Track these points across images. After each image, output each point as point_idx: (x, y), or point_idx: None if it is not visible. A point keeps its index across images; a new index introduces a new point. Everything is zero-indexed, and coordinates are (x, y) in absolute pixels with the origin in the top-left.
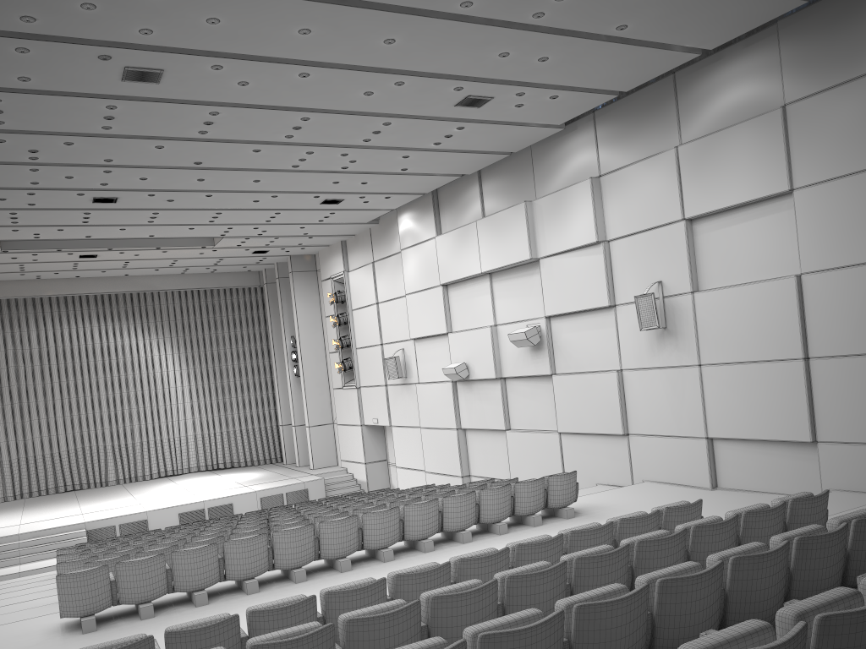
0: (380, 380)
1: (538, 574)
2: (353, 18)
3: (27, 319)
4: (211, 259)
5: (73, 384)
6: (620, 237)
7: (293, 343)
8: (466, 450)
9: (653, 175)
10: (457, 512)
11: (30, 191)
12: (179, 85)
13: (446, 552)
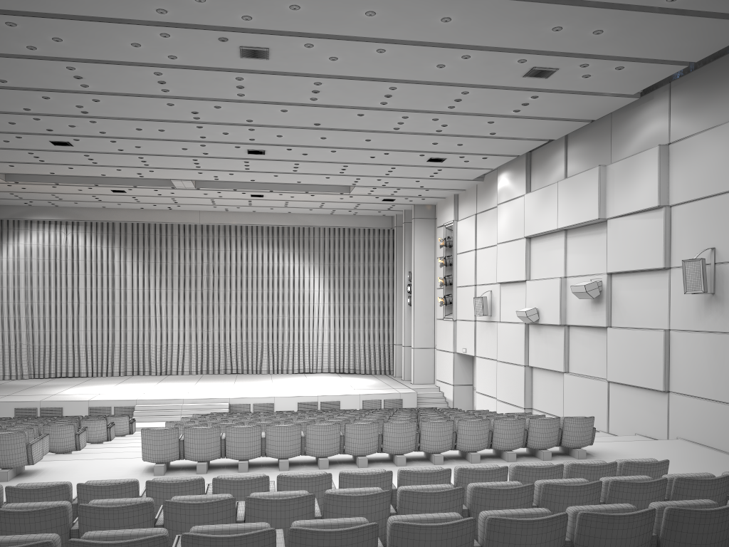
0: (471, 316)
1: (429, 493)
2: (408, 0)
3: (219, 240)
4: (351, 204)
5: (245, 293)
6: (681, 203)
7: (409, 277)
8: (531, 386)
9: (717, 144)
10: (469, 435)
11: (202, 143)
12: (284, 61)
13: (452, 467)
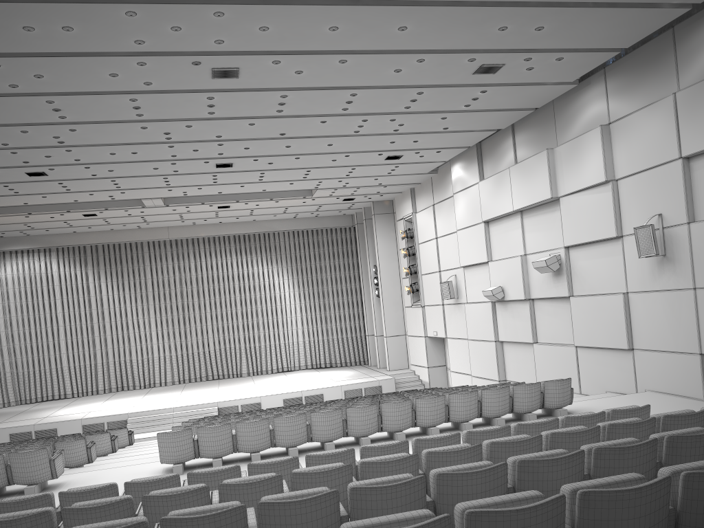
0: (438, 300)
1: (452, 452)
2: (368, 14)
3: (188, 253)
4: (313, 206)
5: (219, 301)
6: (626, 176)
7: (374, 271)
8: (503, 359)
9: (654, 120)
10: (460, 407)
11: (172, 162)
12: (253, 78)
13: None
